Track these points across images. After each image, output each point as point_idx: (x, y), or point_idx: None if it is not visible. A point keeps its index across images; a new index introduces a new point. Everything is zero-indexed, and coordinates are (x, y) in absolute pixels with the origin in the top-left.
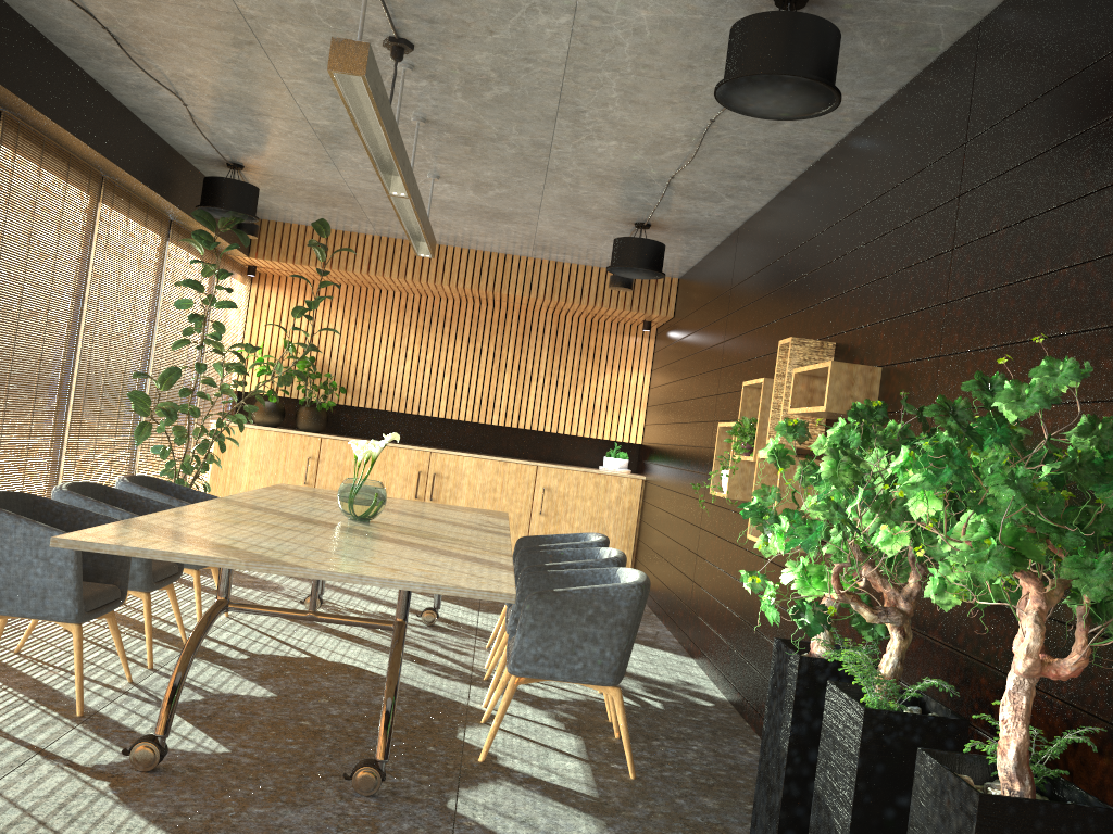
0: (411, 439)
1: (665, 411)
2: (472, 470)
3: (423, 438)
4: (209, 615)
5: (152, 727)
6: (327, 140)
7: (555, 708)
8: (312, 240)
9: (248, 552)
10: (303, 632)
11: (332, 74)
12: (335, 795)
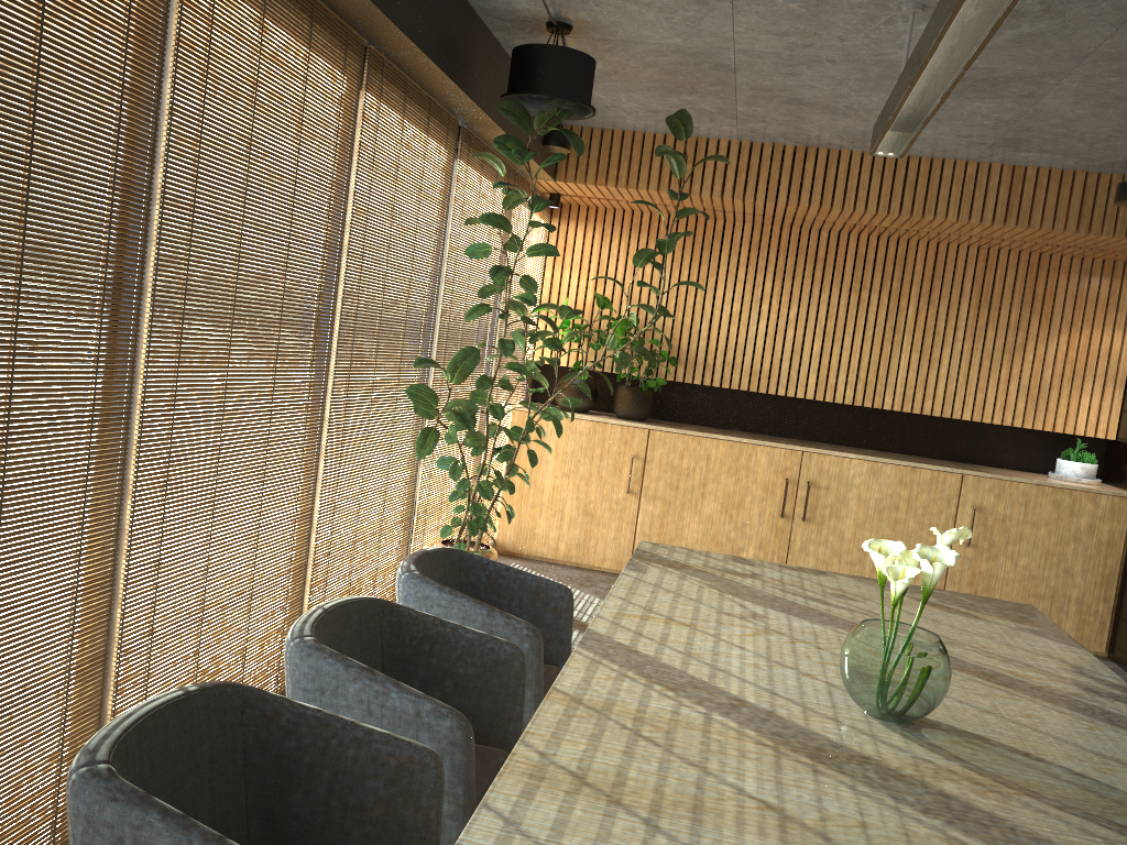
0: (763, 427)
1: None
2: (863, 479)
3: (780, 426)
4: None
5: None
6: None
7: None
8: (661, 146)
9: None
10: None
11: None
12: None
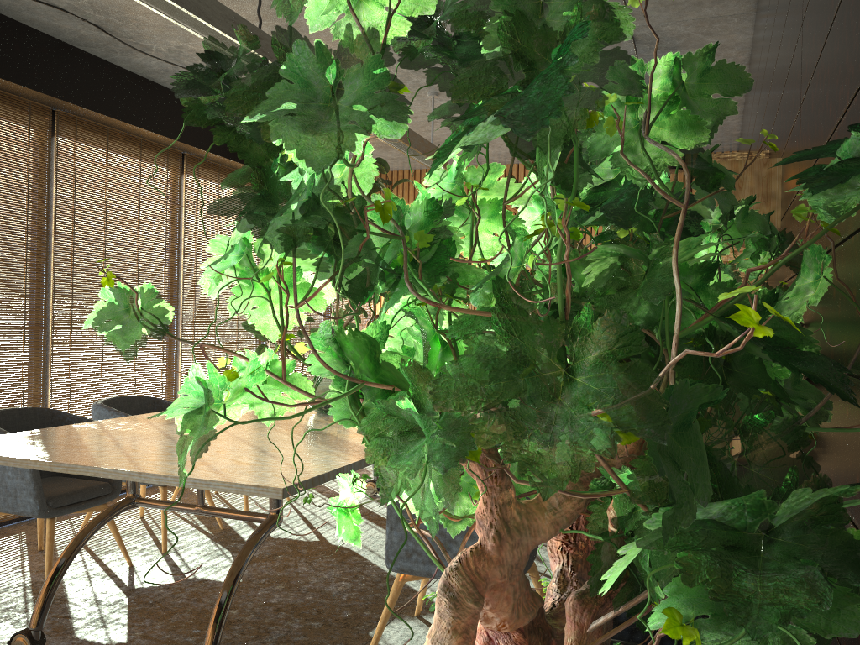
0: None
1: None
2: None
3: None
4: (105, 511)
5: (91, 612)
6: None
7: None
8: (379, 178)
9: (85, 451)
10: None
11: None
12: None
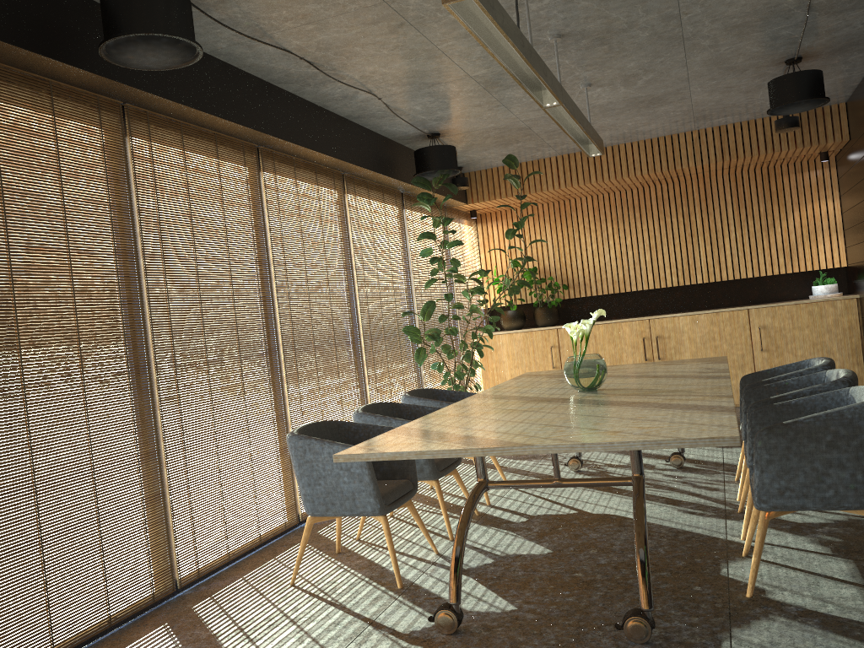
0: (630, 313)
1: (863, 228)
2: (689, 327)
3: (640, 309)
4: (472, 495)
5: None
6: (490, 87)
7: (817, 532)
8: (506, 174)
9: (485, 439)
10: (570, 491)
11: (447, 7)
12: (611, 645)
